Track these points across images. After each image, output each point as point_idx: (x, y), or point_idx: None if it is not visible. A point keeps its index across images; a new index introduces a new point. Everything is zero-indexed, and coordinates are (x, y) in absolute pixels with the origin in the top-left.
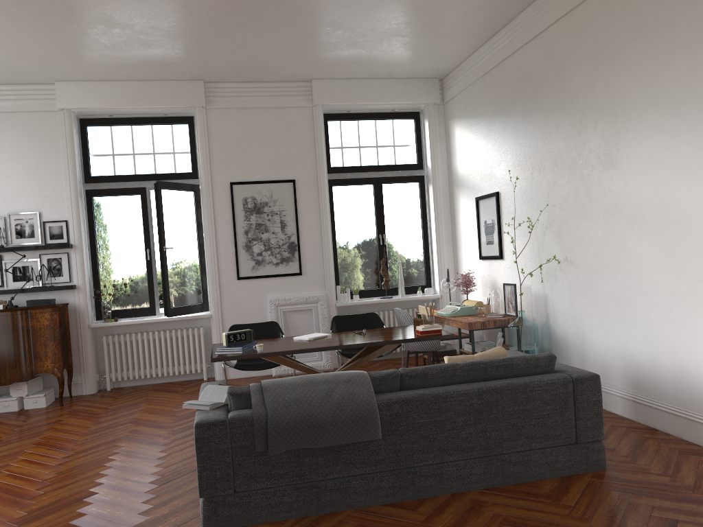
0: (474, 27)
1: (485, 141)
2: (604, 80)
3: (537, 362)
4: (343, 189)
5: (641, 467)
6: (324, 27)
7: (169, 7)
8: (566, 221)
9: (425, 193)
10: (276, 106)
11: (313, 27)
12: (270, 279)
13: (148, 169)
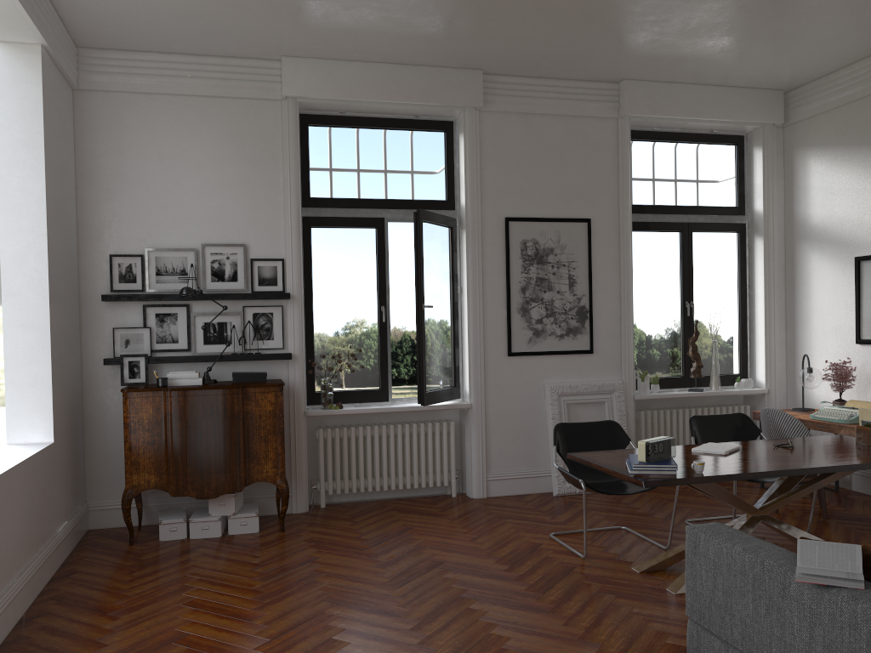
0: None
1: None
2: None
3: None
4: (642, 235)
5: None
6: None
7: None
8: None
9: (746, 247)
10: (571, 113)
11: None
12: (550, 357)
13: (388, 193)
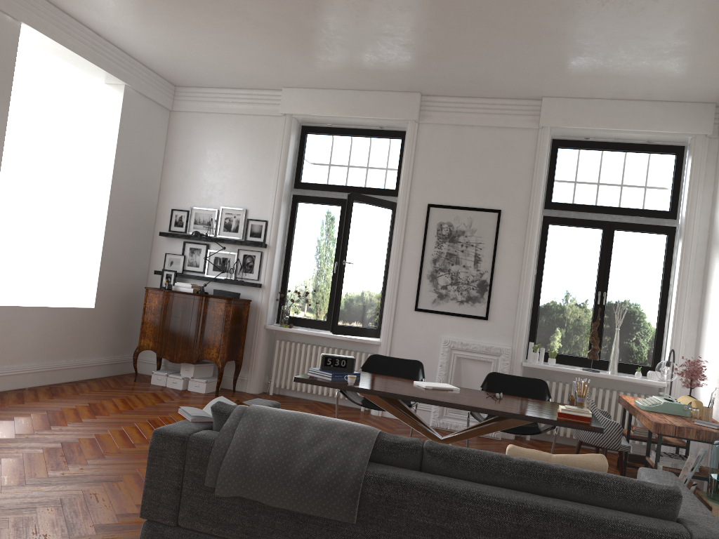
0: None
1: None
2: None
3: (642, 495)
4: (562, 229)
5: None
6: (533, 25)
7: (352, 1)
8: None
9: (673, 249)
10: (495, 125)
11: (519, 24)
12: (450, 317)
13: (353, 182)
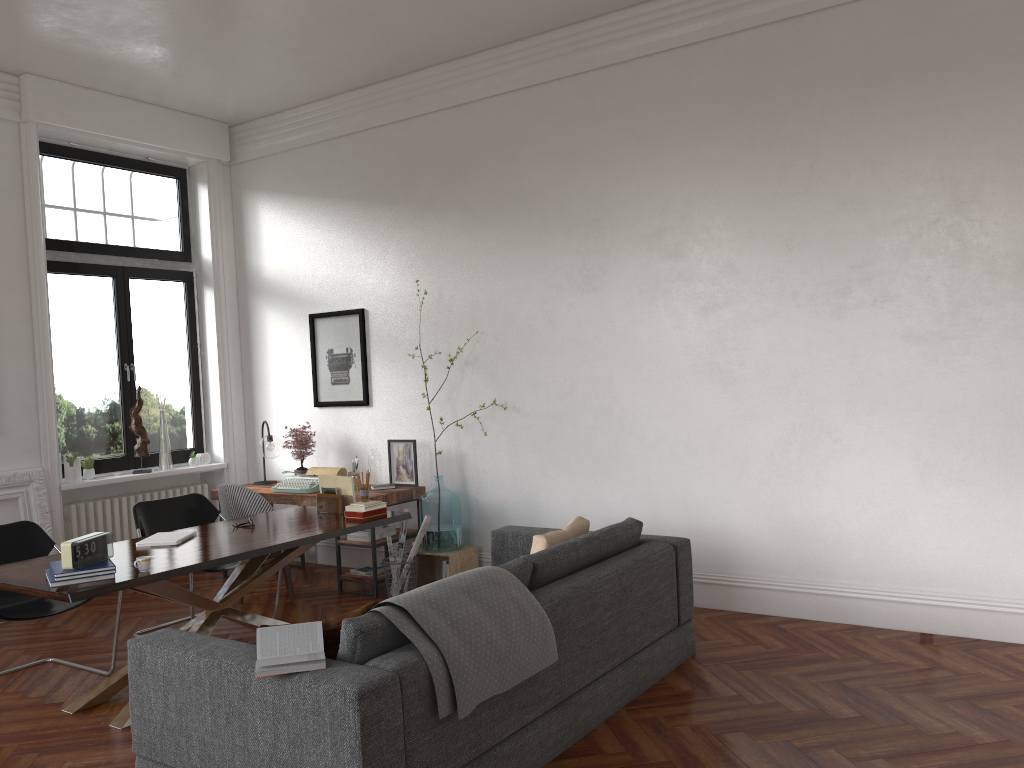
0: (356, 68)
1: (334, 232)
2: (584, 184)
3: (632, 531)
4: (62, 279)
5: (720, 642)
6: None
7: None
8: (507, 354)
9: (195, 300)
10: None
11: None
12: None
13: None
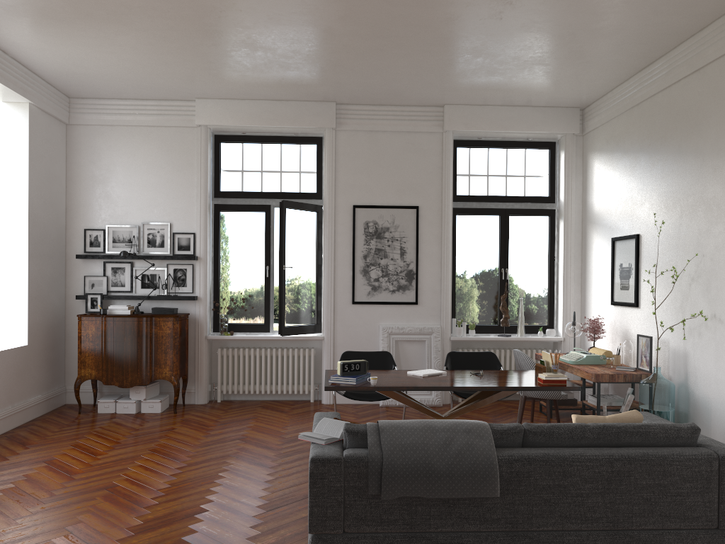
0: (625, 58)
1: (627, 178)
2: None
3: (677, 433)
4: (467, 218)
5: None
6: (464, 54)
7: (312, 33)
8: (717, 274)
9: (554, 228)
10: (405, 130)
11: (453, 53)
12: (384, 306)
13: (274, 187)
